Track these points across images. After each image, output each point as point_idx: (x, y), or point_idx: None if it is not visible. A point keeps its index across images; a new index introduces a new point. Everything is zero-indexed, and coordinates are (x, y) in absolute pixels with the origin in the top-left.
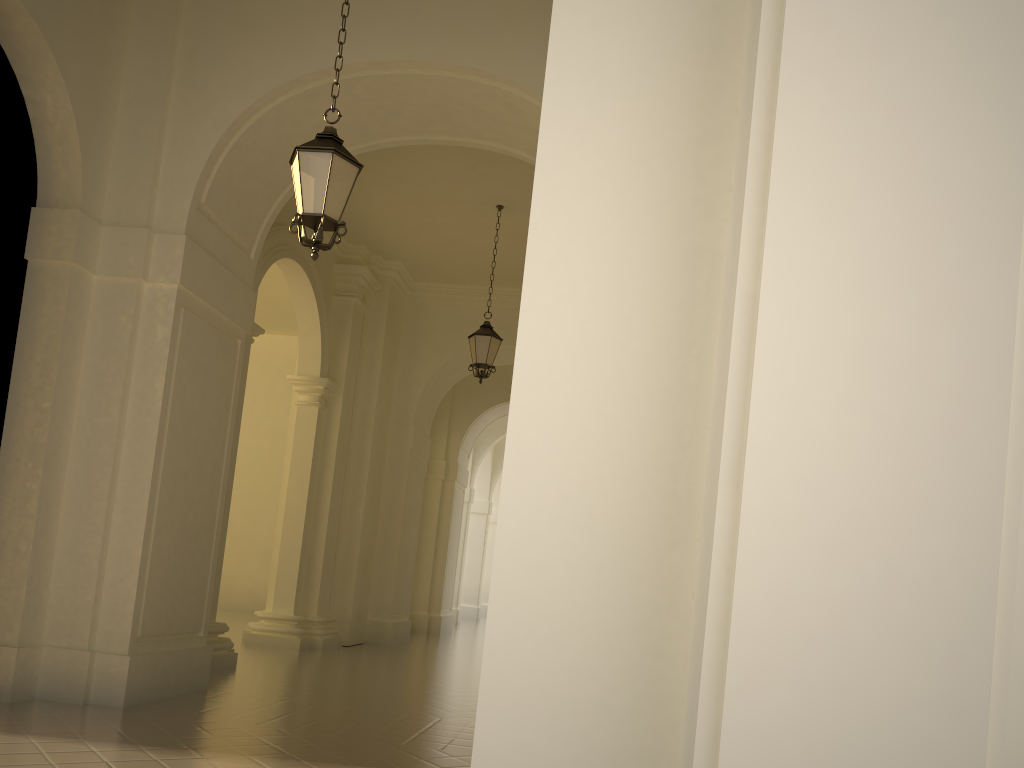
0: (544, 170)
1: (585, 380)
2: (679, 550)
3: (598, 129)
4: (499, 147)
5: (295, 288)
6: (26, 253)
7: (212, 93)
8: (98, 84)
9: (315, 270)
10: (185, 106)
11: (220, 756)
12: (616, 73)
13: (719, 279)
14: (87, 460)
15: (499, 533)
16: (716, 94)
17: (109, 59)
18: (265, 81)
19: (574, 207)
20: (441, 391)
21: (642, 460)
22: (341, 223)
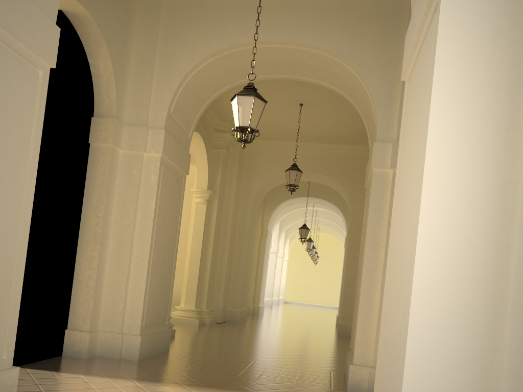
0: (431, 142)
1: (452, 242)
2: (498, 322)
3: (457, 123)
4: (314, 80)
5: (196, 145)
6: (89, 140)
7: (176, 58)
8: (123, 55)
9: (206, 136)
10: (163, 64)
11: (196, 388)
12: (466, 96)
13: (517, 195)
14: (118, 241)
15: (411, 313)
16: (516, 107)
17: (127, 42)
18: (203, 52)
19: (446, 160)
20: (263, 194)
21: (480, 280)
22: (257, 130)
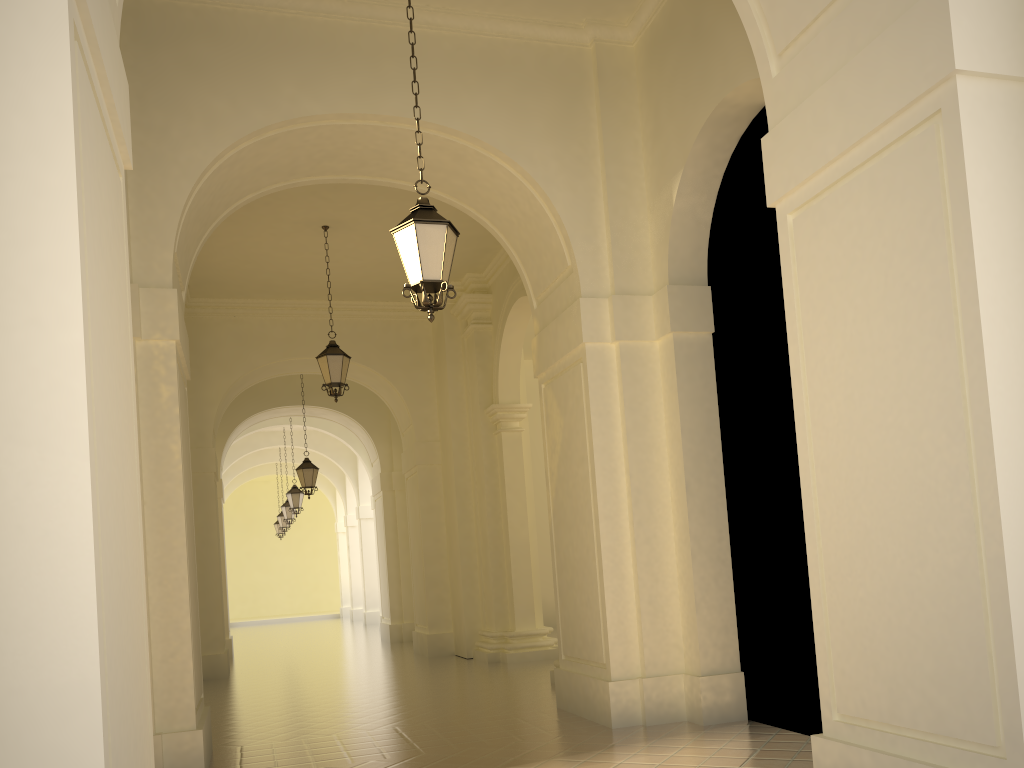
0: (984, 305)
1: None
2: None
3: (1006, 278)
4: (418, 187)
5: None
6: None
7: (175, 138)
8: None
9: None
10: (145, 151)
11: None
12: (1008, 242)
13: None
14: None
15: (1004, 540)
16: None
17: None
18: (232, 128)
19: (1003, 328)
20: (224, 408)
21: None
22: (451, 287)
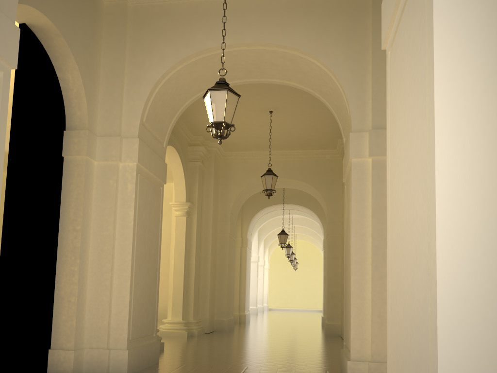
0: (439, 84)
1: (477, 195)
2: None
3: (467, 59)
4: (283, 82)
5: (171, 160)
6: (63, 153)
7: (145, 67)
8: (91, 68)
9: (180, 150)
10: (133, 75)
11: None
12: (473, 29)
13: None
14: (99, 253)
15: (438, 282)
16: None
17: (95, 55)
18: (171, 59)
19: (459, 102)
20: (240, 204)
21: None
22: (232, 125)
